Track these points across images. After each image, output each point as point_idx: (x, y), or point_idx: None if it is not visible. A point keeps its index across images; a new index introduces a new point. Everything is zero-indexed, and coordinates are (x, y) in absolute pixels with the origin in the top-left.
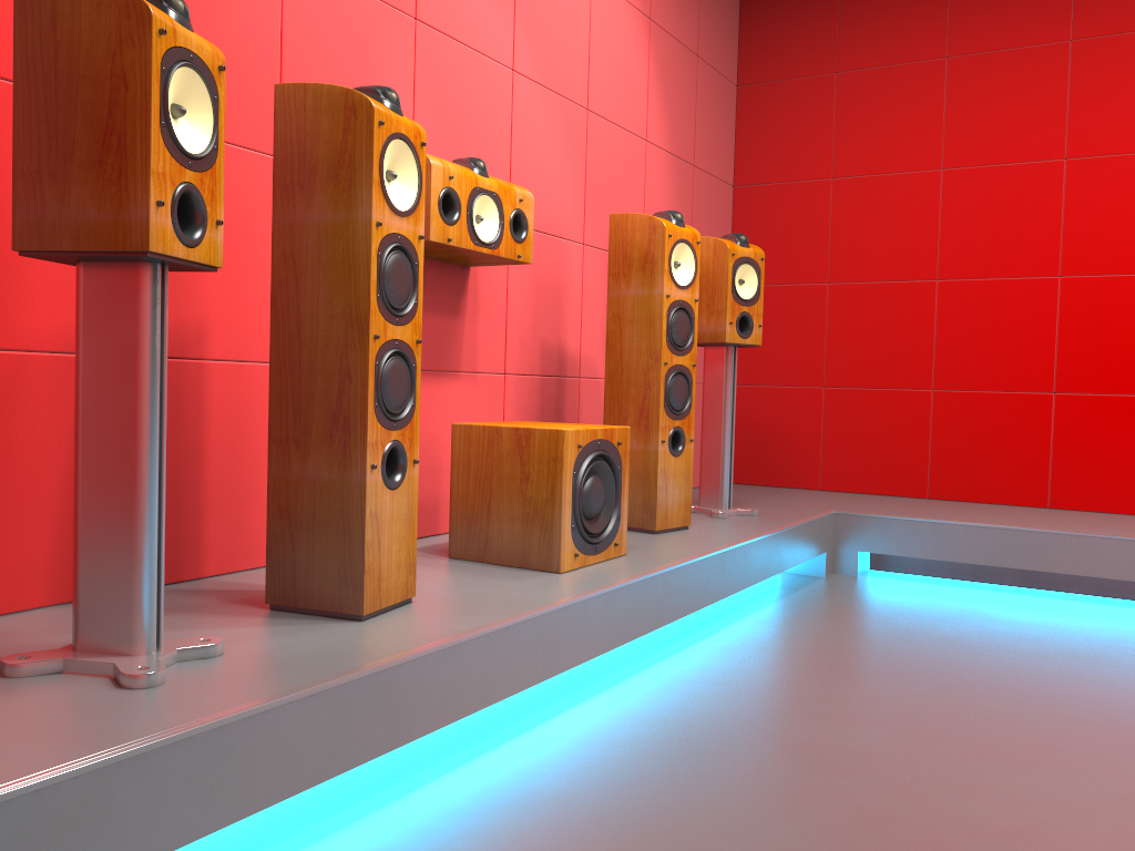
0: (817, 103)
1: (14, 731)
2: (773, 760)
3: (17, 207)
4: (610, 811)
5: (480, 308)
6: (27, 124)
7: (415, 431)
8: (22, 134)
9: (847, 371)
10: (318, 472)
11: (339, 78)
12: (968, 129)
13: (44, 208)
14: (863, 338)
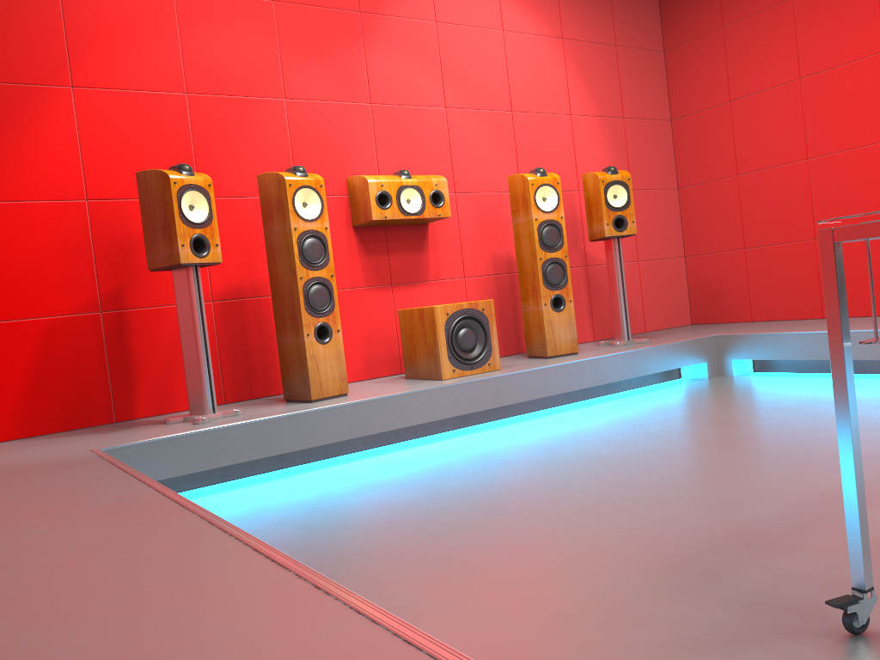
0: (714, 51)
1: (148, 434)
2: (487, 456)
3: (147, 254)
4: (384, 473)
5: (439, 244)
6: (145, 224)
7: (336, 317)
8: (145, 228)
9: (758, 235)
10: (291, 340)
11: (326, 148)
12: (813, 45)
13: (153, 253)
14: (765, 210)
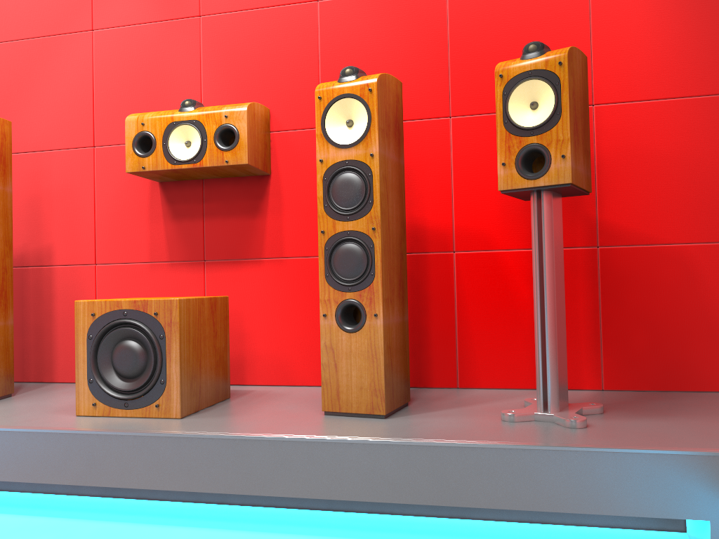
0: None
1: None
2: None
3: None
4: None
5: (285, 205)
6: None
7: None
8: None
9: None
10: None
11: (135, 84)
12: None
13: None
14: None
